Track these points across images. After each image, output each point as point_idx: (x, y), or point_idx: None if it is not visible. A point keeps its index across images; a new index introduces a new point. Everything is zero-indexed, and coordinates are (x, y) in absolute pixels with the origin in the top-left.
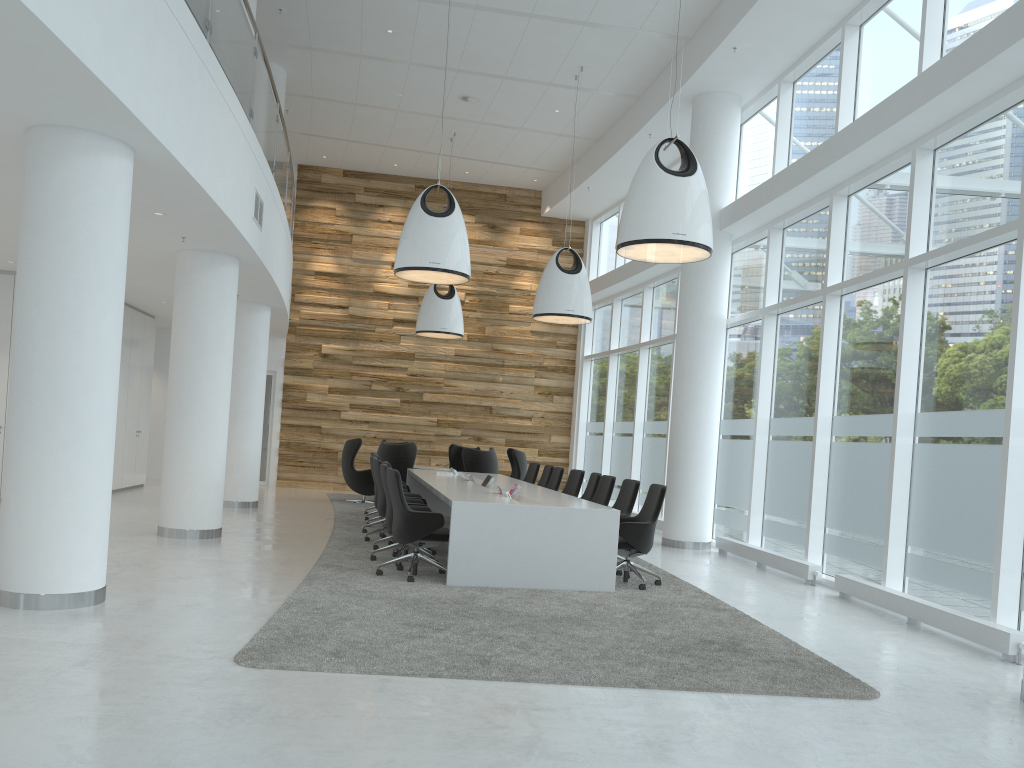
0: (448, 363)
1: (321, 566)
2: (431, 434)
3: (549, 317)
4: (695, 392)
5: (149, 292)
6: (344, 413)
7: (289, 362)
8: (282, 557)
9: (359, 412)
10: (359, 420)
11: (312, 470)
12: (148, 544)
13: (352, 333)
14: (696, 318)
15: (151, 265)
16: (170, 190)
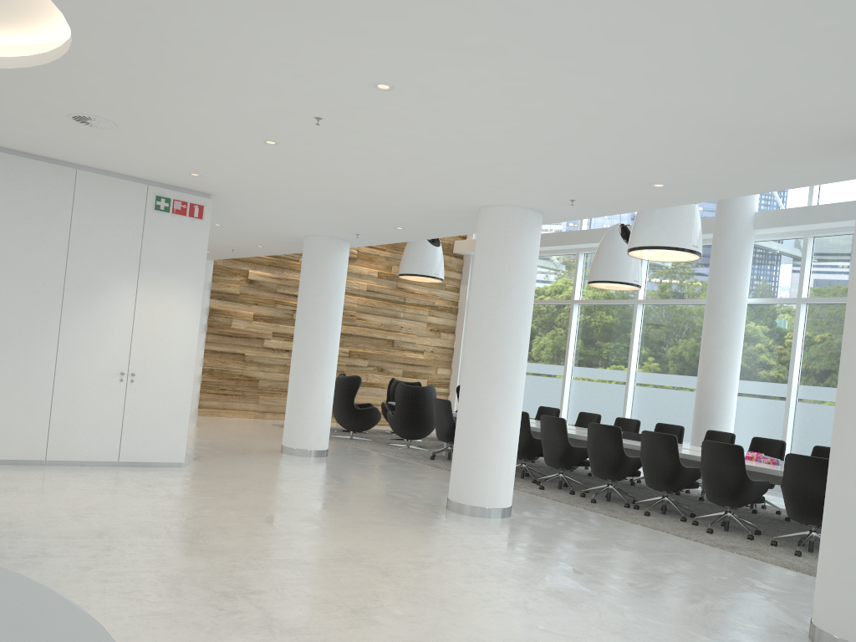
0: (360, 297)
1: (732, 549)
2: (343, 364)
3: (612, 284)
4: (732, 359)
5: (245, 217)
6: (267, 341)
7: (216, 286)
8: (656, 538)
9: (281, 341)
10: (281, 349)
11: (234, 398)
12: (521, 532)
13: (279, 261)
14: (735, 299)
15: (389, 206)
16: (784, 177)
